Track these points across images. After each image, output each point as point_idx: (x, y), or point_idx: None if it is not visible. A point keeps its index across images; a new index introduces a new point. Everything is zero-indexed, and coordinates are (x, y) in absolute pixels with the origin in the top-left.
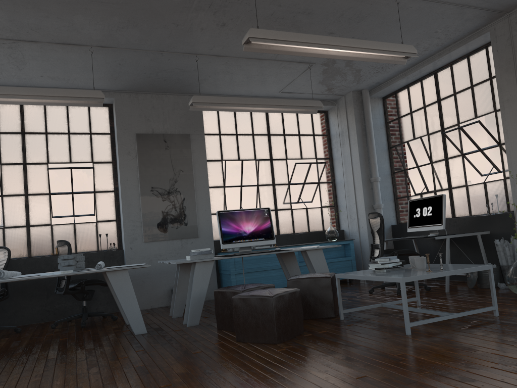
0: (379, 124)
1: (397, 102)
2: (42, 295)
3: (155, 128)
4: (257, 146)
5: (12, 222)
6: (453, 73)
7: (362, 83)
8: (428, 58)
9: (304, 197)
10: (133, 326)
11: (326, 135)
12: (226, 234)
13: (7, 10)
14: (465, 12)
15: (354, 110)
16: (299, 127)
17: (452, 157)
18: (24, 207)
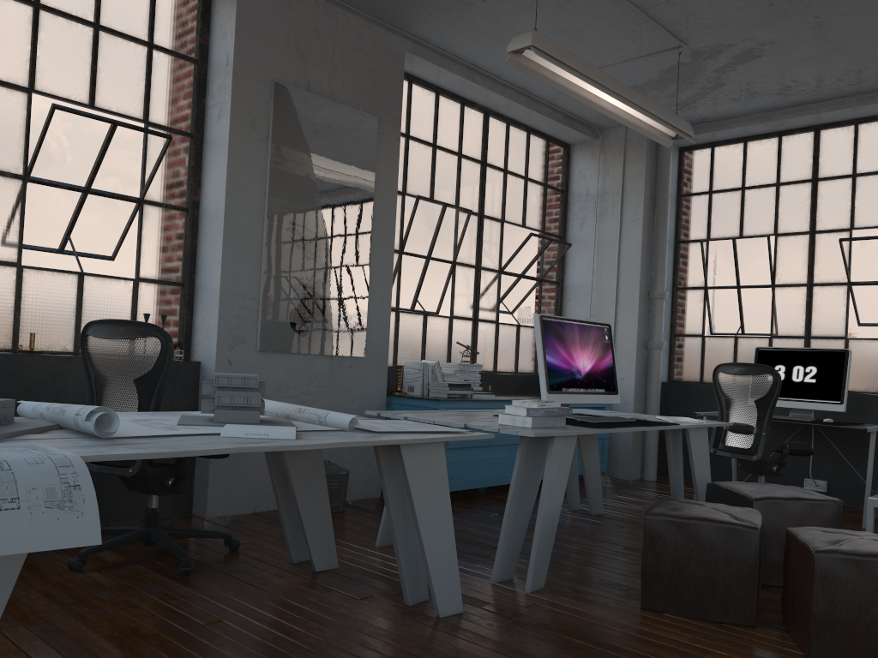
0: (670, 194)
1: (713, 163)
2: None
3: (313, 80)
4: (464, 181)
5: None
6: (858, 139)
7: (684, 111)
8: (835, 101)
9: (506, 302)
10: (438, 595)
11: (562, 191)
12: (553, 371)
13: None
14: None
15: (646, 158)
16: (528, 163)
17: (825, 285)
18: None
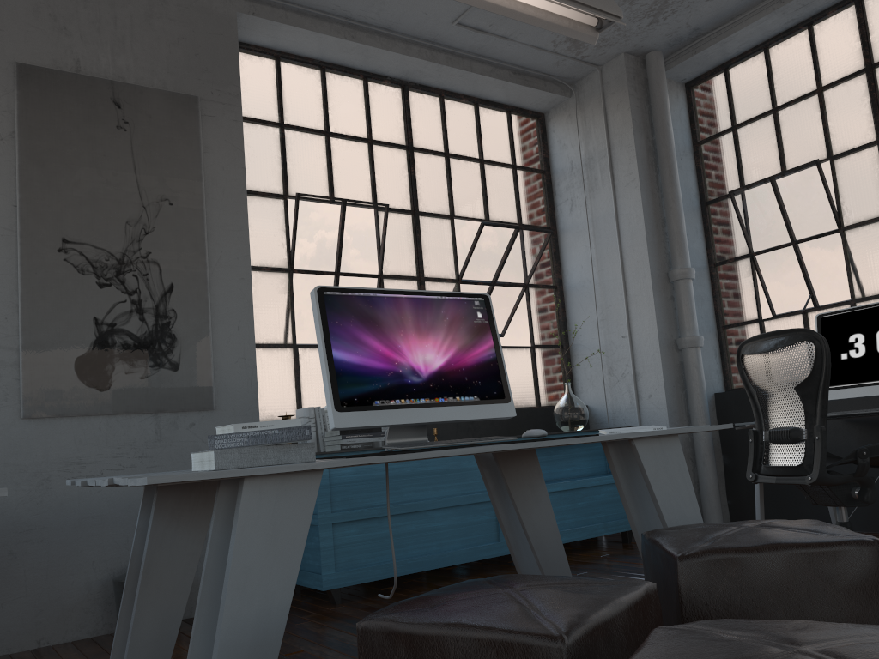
0: (681, 143)
1: (731, 89)
2: None
3: (85, 58)
4: (381, 173)
5: None
6: None
7: (662, 23)
8: None
9: None
10: None
11: (542, 171)
12: (351, 375)
13: None
14: None
15: (630, 100)
16: (481, 142)
17: None
18: None
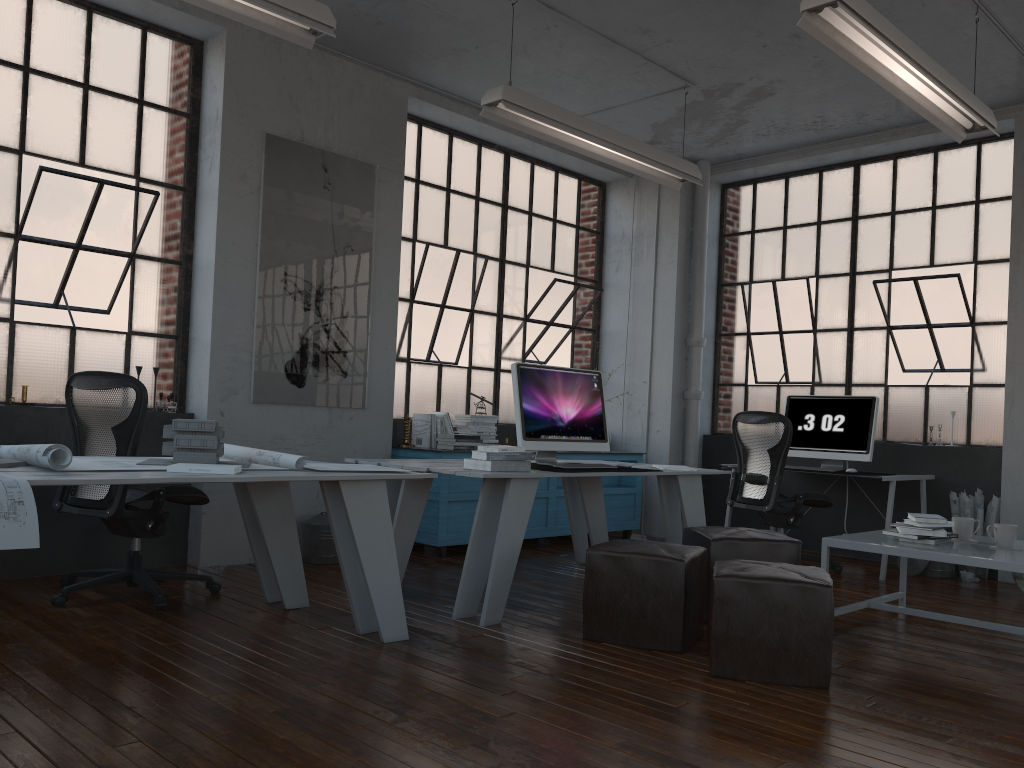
0: (711, 234)
1: (755, 200)
2: None
3: (308, 130)
4: (482, 225)
5: None
6: (896, 174)
7: (716, 147)
8: (868, 136)
9: (537, 351)
10: (381, 622)
11: (597, 232)
12: (531, 419)
13: None
14: (1015, 73)
15: (681, 197)
16: (557, 204)
17: (865, 329)
18: None
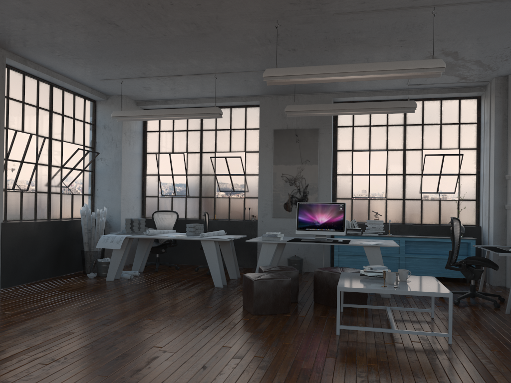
0: None
1: None
2: None
3: (289, 124)
4: (390, 136)
5: (191, 193)
6: None
7: (498, 70)
8: None
9: (443, 188)
10: (214, 281)
11: (475, 123)
12: (301, 222)
13: (151, 63)
14: None
15: (495, 98)
16: (441, 116)
17: None
18: (199, 184)
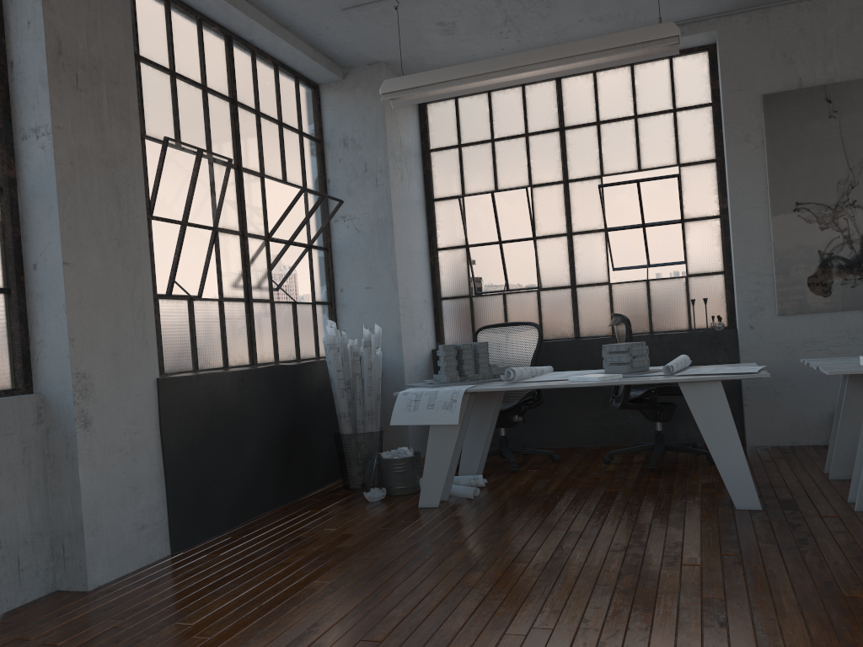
0: None
1: None
2: (595, 402)
3: (805, 75)
4: None
5: (550, 281)
6: None
7: None
8: None
9: None
10: (731, 492)
11: None
12: None
13: None
14: None
15: None
16: None
17: None
18: (567, 256)
